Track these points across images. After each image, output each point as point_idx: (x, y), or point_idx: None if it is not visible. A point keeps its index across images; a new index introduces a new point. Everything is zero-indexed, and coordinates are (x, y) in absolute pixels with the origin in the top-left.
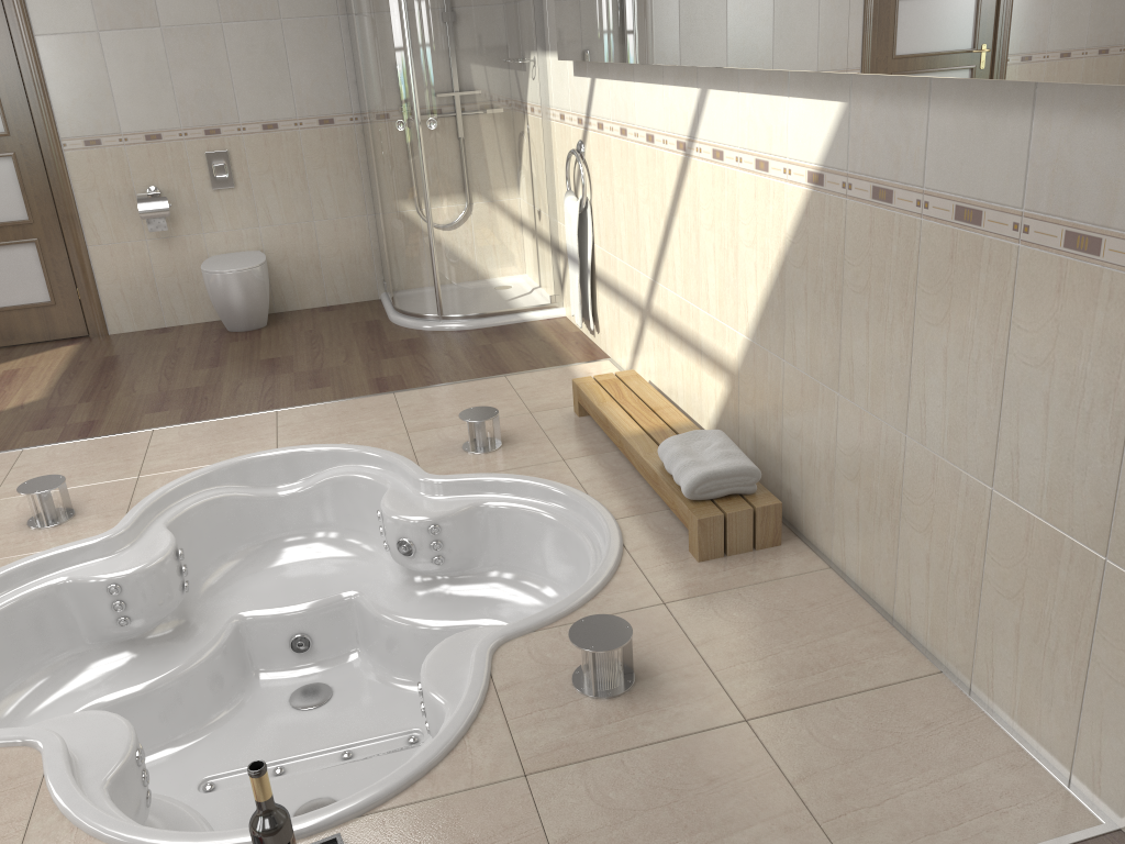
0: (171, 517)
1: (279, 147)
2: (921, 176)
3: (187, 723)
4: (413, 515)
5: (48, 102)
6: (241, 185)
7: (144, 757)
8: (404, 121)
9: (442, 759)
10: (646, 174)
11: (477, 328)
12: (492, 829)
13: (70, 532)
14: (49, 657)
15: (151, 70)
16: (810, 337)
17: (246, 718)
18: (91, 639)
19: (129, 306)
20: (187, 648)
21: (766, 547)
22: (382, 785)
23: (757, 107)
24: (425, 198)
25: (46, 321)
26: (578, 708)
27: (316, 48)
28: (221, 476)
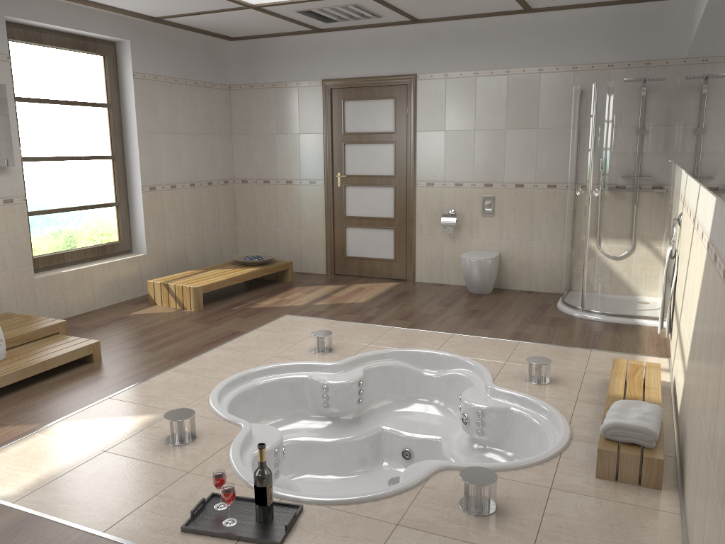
0: (369, 366)
1: (522, 197)
2: (721, 247)
3: (337, 468)
4: (472, 402)
5: (414, 163)
6: (497, 215)
7: (284, 456)
8: (582, 189)
9: (370, 501)
10: (687, 236)
11: (602, 321)
12: (361, 536)
13: (323, 358)
14: (294, 410)
15: (464, 151)
16: (697, 351)
17: (365, 479)
18: (313, 409)
19: (427, 268)
20: (350, 432)
21: (648, 487)
22: (335, 497)
23: (705, 197)
24: (585, 236)
25: (389, 268)
26: (451, 511)
27: (554, 145)
28: (402, 355)
